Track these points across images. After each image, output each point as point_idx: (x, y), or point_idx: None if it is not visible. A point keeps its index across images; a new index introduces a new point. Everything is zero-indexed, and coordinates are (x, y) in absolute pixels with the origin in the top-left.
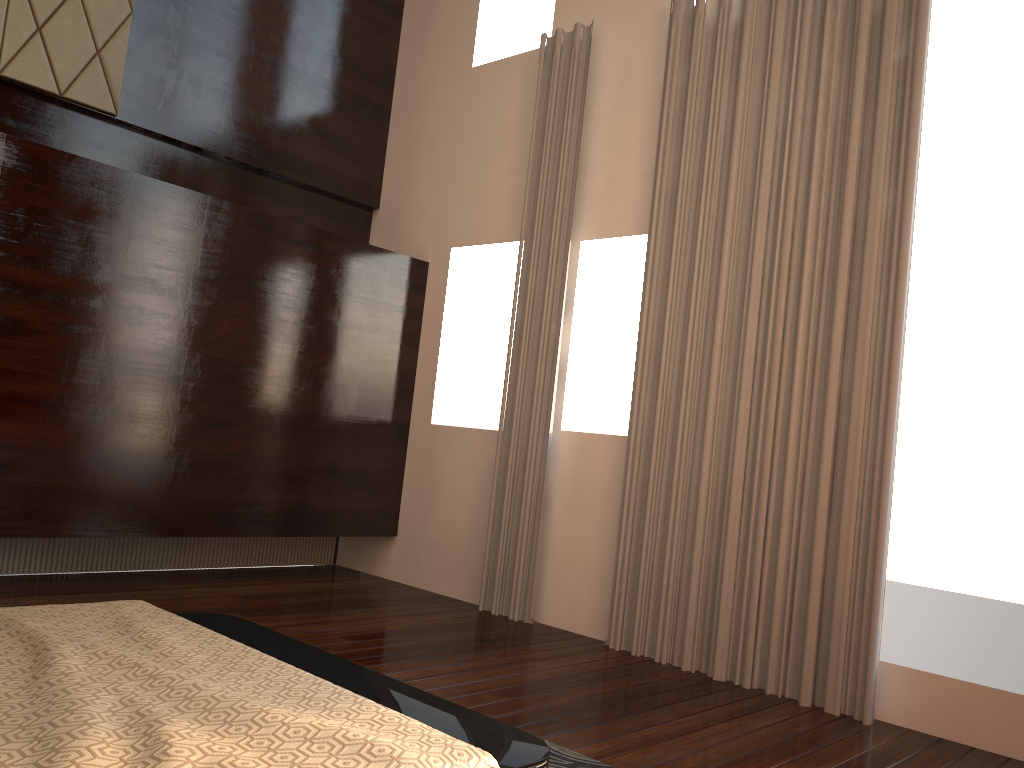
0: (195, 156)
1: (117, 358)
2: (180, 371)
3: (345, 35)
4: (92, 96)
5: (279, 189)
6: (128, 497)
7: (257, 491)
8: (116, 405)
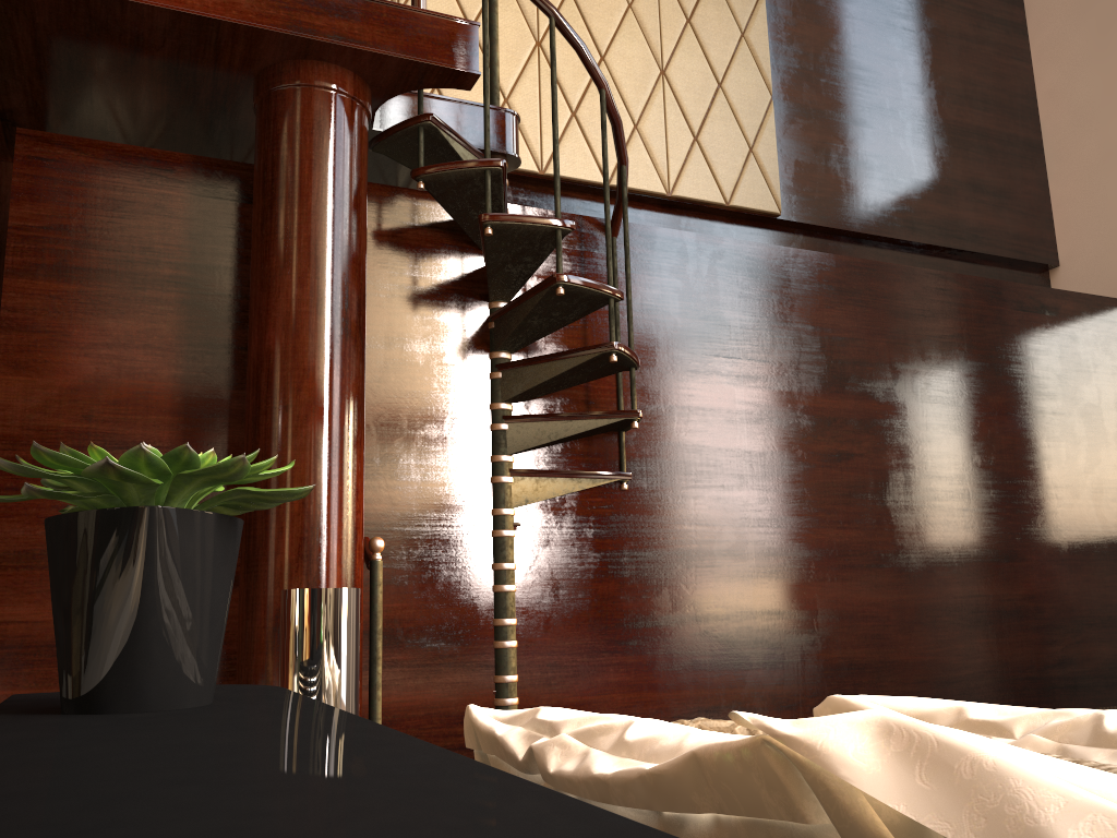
0: (855, 246)
1: (885, 487)
2: (950, 494)
3: (974, 69)
4: (755, 198)
5: (946, 266)
6: (933, 667)
7: (1065, 645)
8: (896, 547)
